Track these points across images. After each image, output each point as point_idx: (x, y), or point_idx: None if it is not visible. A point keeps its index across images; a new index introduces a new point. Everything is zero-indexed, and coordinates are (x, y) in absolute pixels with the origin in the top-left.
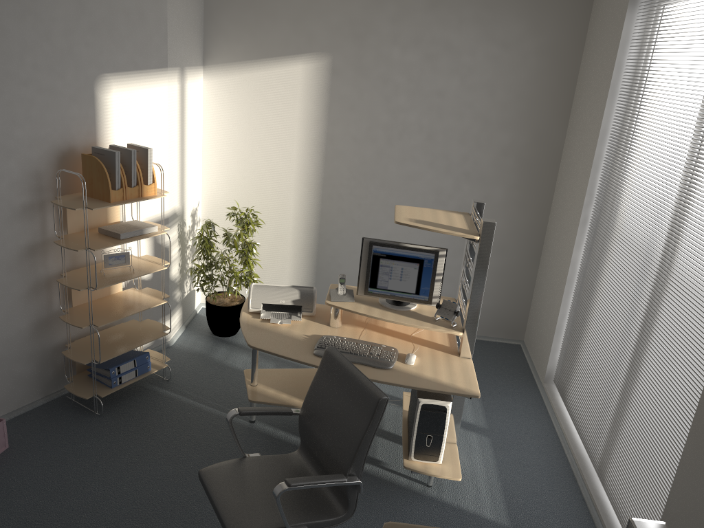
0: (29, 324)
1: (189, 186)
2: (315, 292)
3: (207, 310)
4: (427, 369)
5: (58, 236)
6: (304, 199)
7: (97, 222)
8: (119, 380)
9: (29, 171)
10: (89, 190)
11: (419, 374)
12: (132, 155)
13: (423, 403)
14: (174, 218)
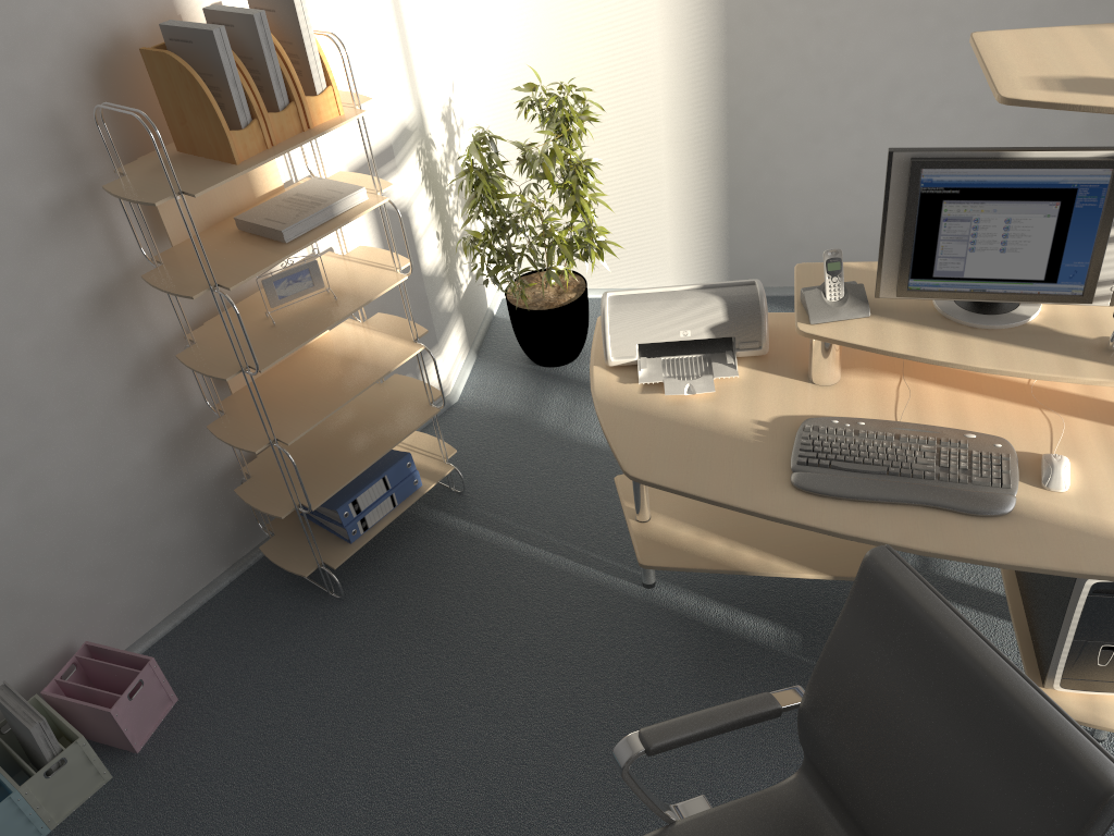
0: (155, 449)
1: (424, 54)
2: (762, 299)
3: (513, 320)
4: (1111, 502)
5: (151, 259)
6: (684, 32)
7: (231, 202)
8: (363, 524)
9: (34, 121)
10: (183, 137)
11: (1095, 523)
12: (258, 28)
13: (1096, 582)
14: (406, 141)
